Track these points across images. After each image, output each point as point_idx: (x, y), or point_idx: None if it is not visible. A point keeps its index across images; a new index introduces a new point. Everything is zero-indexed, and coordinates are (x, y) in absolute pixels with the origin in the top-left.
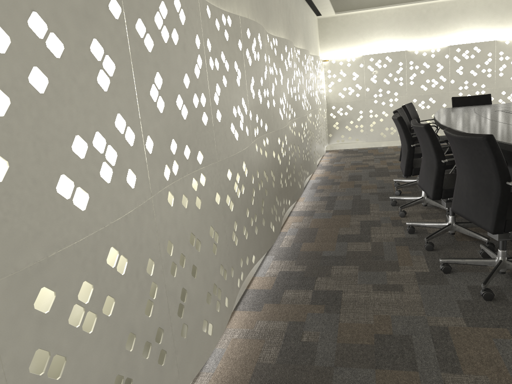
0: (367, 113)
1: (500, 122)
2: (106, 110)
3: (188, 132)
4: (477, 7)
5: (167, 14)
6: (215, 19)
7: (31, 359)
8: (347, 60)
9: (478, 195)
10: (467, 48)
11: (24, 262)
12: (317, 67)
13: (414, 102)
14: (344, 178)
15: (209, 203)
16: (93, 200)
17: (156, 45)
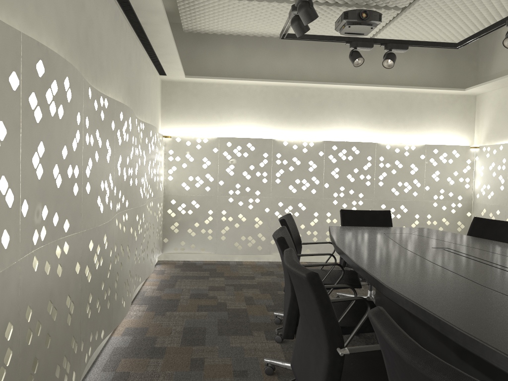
0: (218, 214)
1: None
2: None
3: None
4: (356, 101)
5: None
6: None
7: None
8: (197, 141)
9: None
10: (345, 147)
11: None
12: (150, 141)
13: (279, 205)
14: (176, 335)
15: None
16: None
17: None
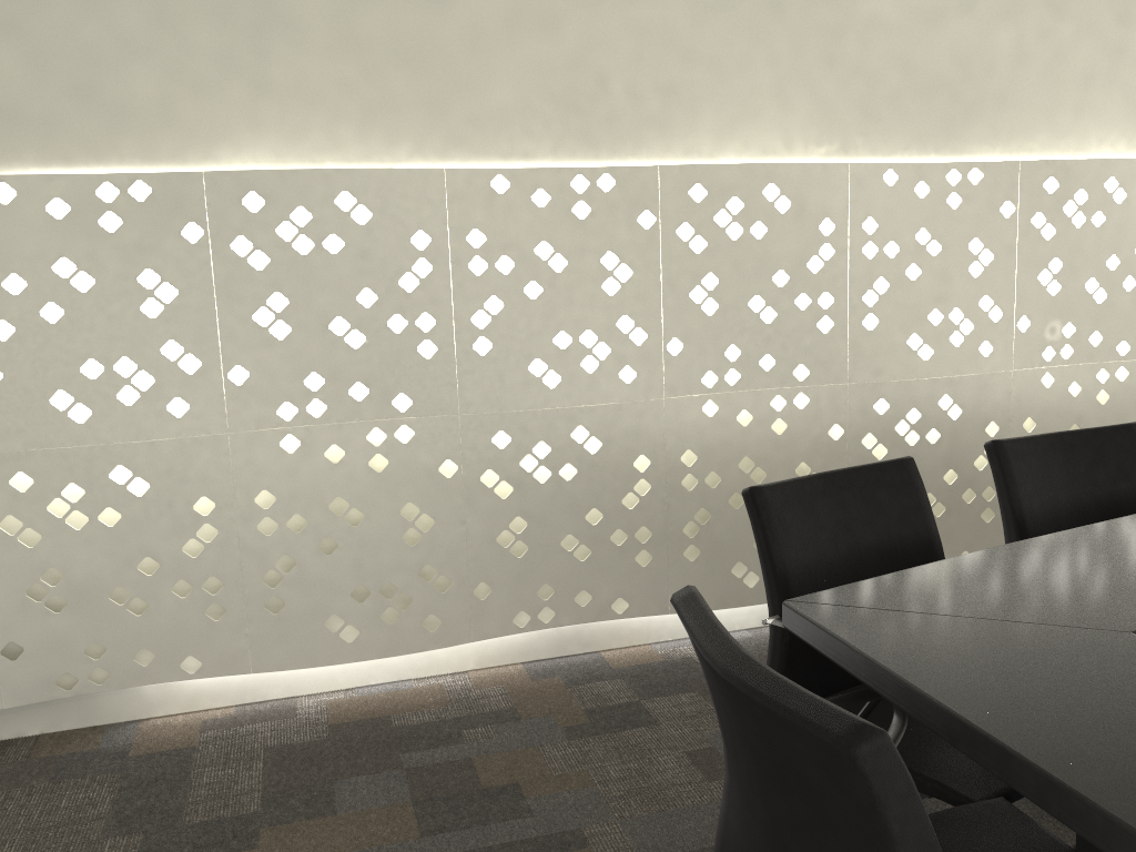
0: None
1: None
2: (148, 336)
3: (365, 366)
4: None
5: (311, 220)
6: (535, 190)
7: (2, 519)
8: None
9: None
10: None
11: (3, 447)
12: None
13: None
14: None
15: (416, 471)
16: (98, 418)
17: (278, 261)
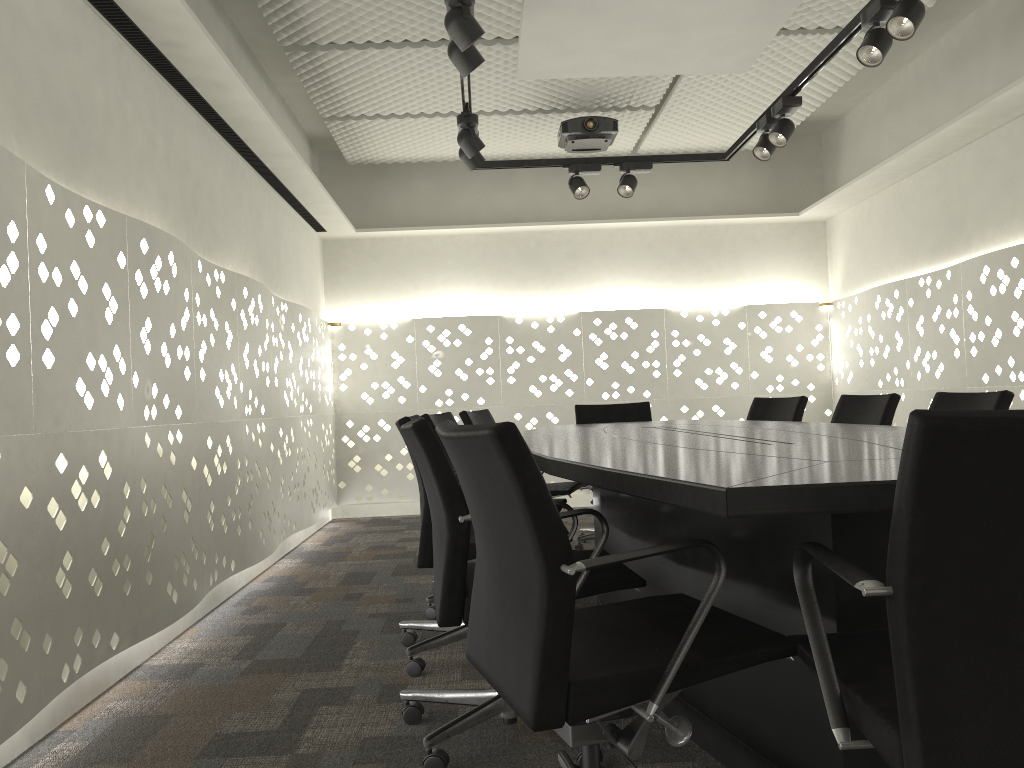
0: None
1: (630, 439)
2: None
3: None
4: (629, 245)
5: None
6: None
7: None
8: (382, 327)
9: (505, 607)
10: (614, 320)
11: None
12: (300, 328)
13: (519, 420)
14: (334, 578)
15: None
16: None
17: None
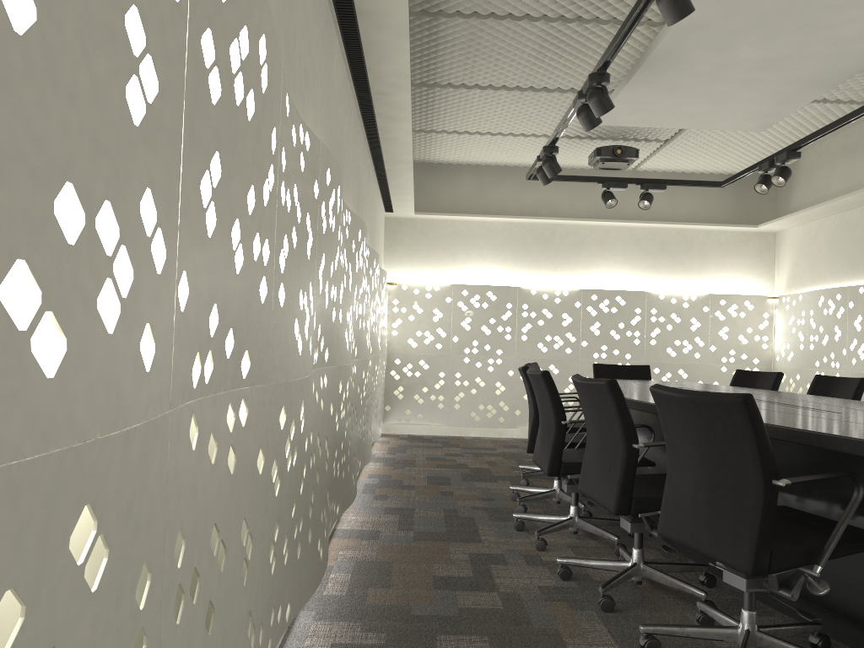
0: (451, 377)
1: None
2: (131, 165)
3: (237, 303)
4: (621, 240)
5: (247, 55)
6: (293, 124)
7: None
8: (426, 289)
9: (717, 503)
10: (607, 297)
11: None
12: (383, 288)
13: None
14: (420, 479)
15: (248, 467)
16: (74, 362)
17: (224, 99)
